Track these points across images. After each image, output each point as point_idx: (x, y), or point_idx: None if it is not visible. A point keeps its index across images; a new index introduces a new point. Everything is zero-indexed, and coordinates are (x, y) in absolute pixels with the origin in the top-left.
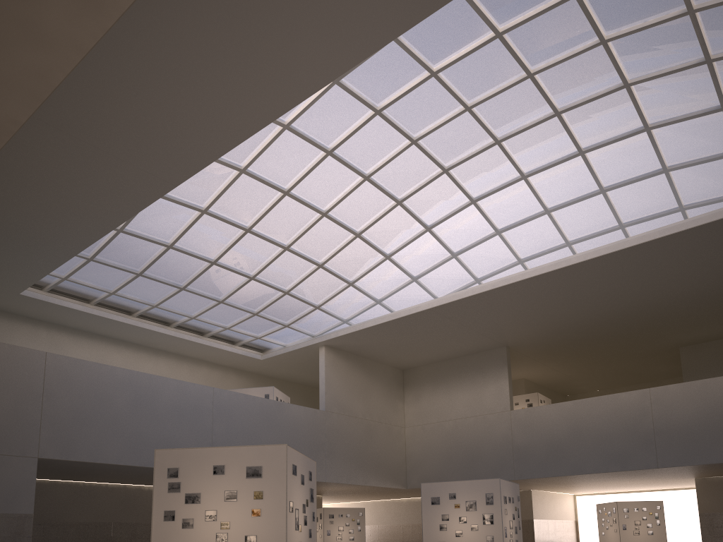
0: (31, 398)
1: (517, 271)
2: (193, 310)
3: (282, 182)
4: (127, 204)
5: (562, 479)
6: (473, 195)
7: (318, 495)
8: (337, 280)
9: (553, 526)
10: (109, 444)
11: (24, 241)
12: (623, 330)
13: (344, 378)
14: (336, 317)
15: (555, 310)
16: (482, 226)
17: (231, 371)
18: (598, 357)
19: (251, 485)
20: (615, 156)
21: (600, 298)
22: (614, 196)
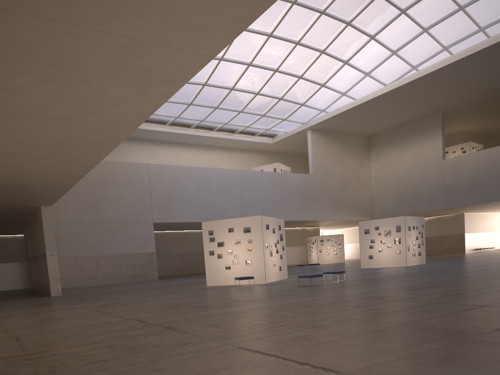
0: (144, 191)
1: (443, 56)
2: (225, 119)
3: (266, 29)
4: None
5: (479, 206)
6: (402, 6)
7: (316, 227)
8: (313, 84)
9: (482, 237)
10: (187, 211)
11: None
12: None
13: (325, 150)
14: (316, 109)
15: (472, 83)
16: (412, 27)
17: (254, 153)
18: None
19: (246, 236)
20: None
21: None
22: None
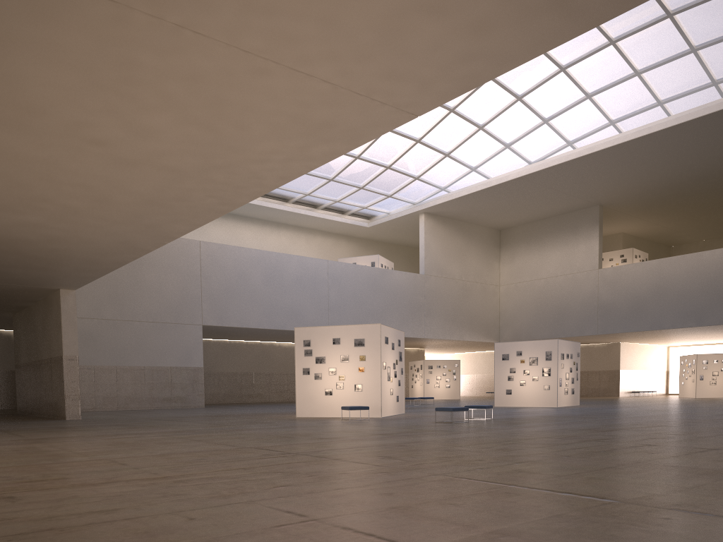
0: (193, 279)
1: (609, 132)
2: (307, 188)
3: None
4: None
5: (643, 334)
6: (562, 62)
7: (420, 348)
8: (433, 152)
9: (641, 376)
10: (250, 313)
11: None
12: (719, 185)
13: (442, 243)
14: (434, 186)
15: (643, 172)
16: (572, 91)
17: (341, 238)
18: (697, 210)
19: (358, 351)
20: (705, 15)
21: (688, 158)
22: (706, 54)
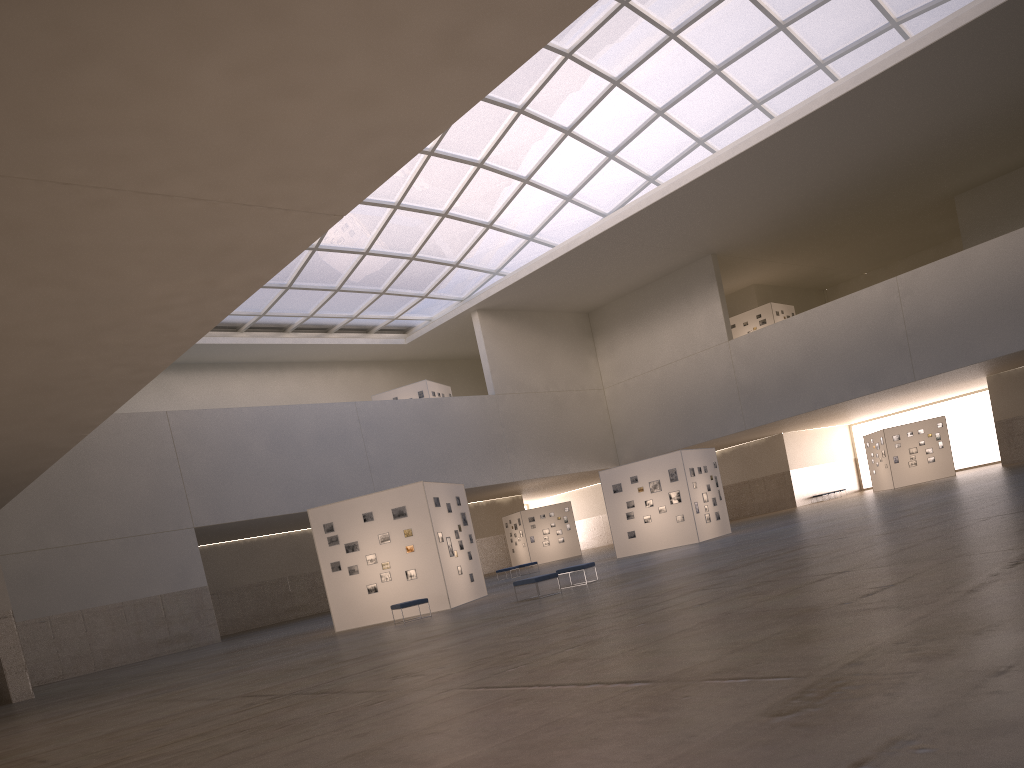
0: (167, 466)
1: (699, 154)
2: (307, 308)
3: None
4: None
5: (807, 416)
6: (613, 74)
7: (515, 495)
8: (470, 226)
9: (821, 473)
10: (260, 497)
11: None
12: (862, 198)
13: (511, 346)
14: (483, 271)
15: (756, 200)
16: (637, 109)
17: (373, 366)
18: (844, 236)
19: (400, 525)
20: None
21: (810, 171)
22: (800, 29)
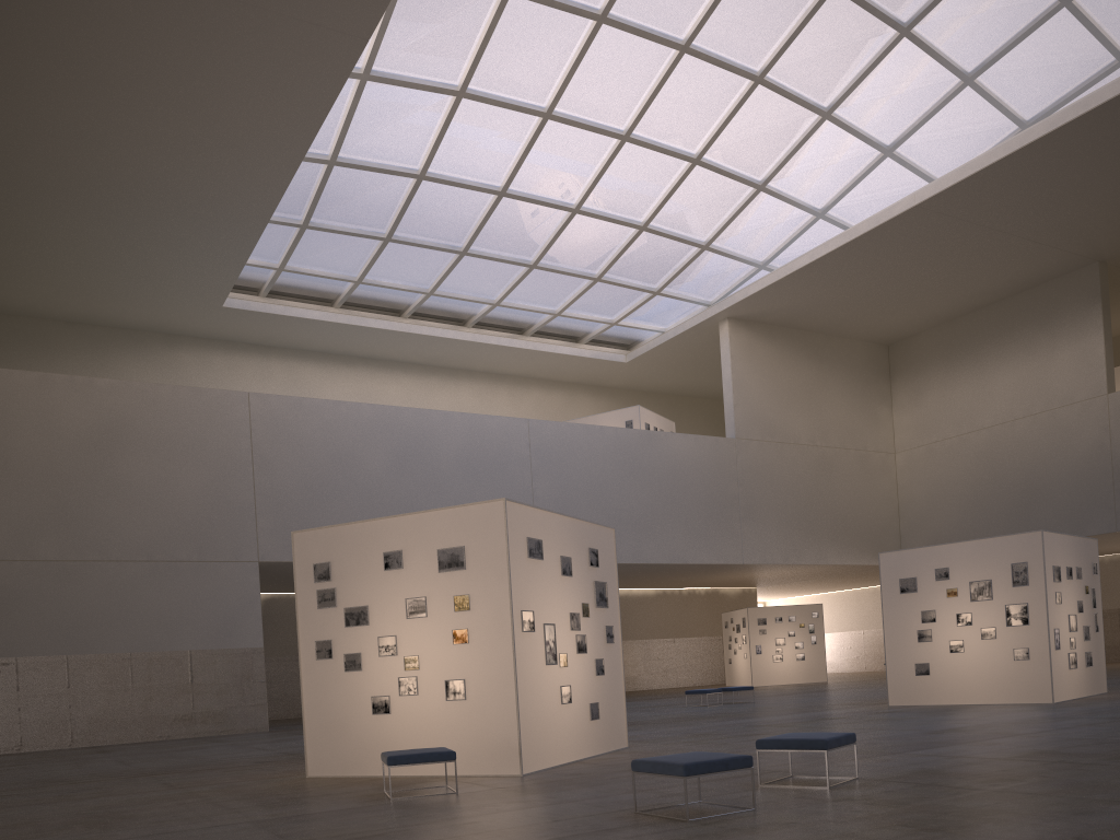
0: (236, 469)
1: None
2: (492, 291)
3: None
4: (304, 100)
5: None
6: None
7: (747, 586)
8: (732, 185)
9: None
10: None
11: (186, 210)
12: None
13: (769, 375)
14: (743, 261)
15: None
16: None
17: (581, 391)
18: None
19: (449, 584)
20: None
21: None
22: None
